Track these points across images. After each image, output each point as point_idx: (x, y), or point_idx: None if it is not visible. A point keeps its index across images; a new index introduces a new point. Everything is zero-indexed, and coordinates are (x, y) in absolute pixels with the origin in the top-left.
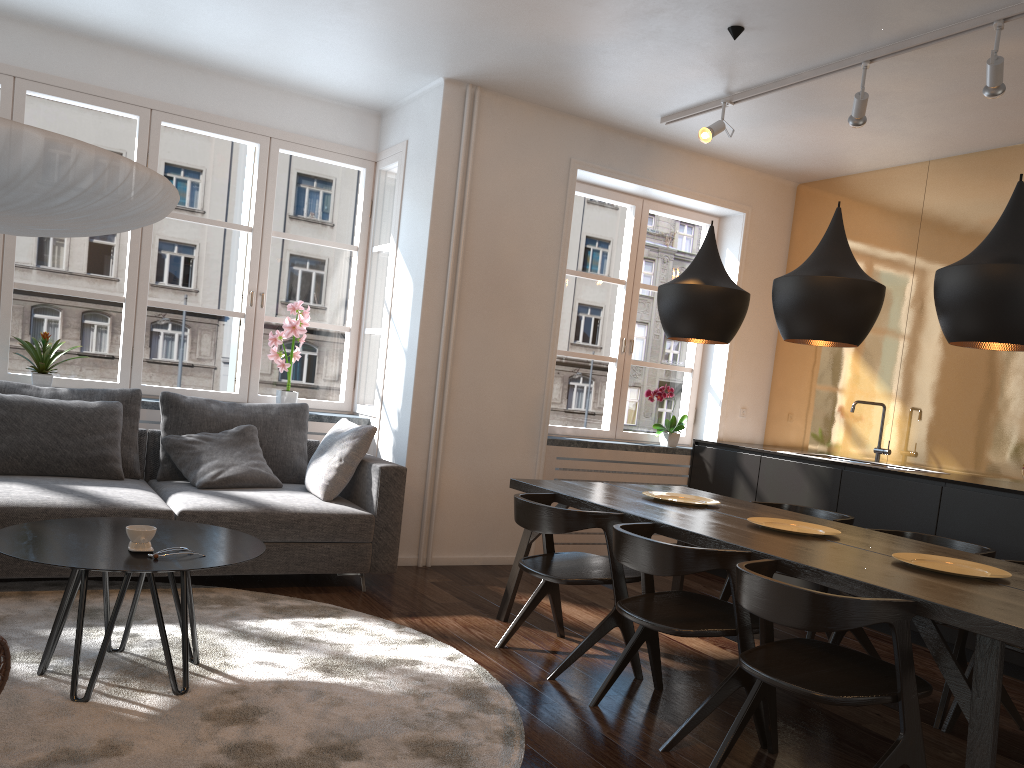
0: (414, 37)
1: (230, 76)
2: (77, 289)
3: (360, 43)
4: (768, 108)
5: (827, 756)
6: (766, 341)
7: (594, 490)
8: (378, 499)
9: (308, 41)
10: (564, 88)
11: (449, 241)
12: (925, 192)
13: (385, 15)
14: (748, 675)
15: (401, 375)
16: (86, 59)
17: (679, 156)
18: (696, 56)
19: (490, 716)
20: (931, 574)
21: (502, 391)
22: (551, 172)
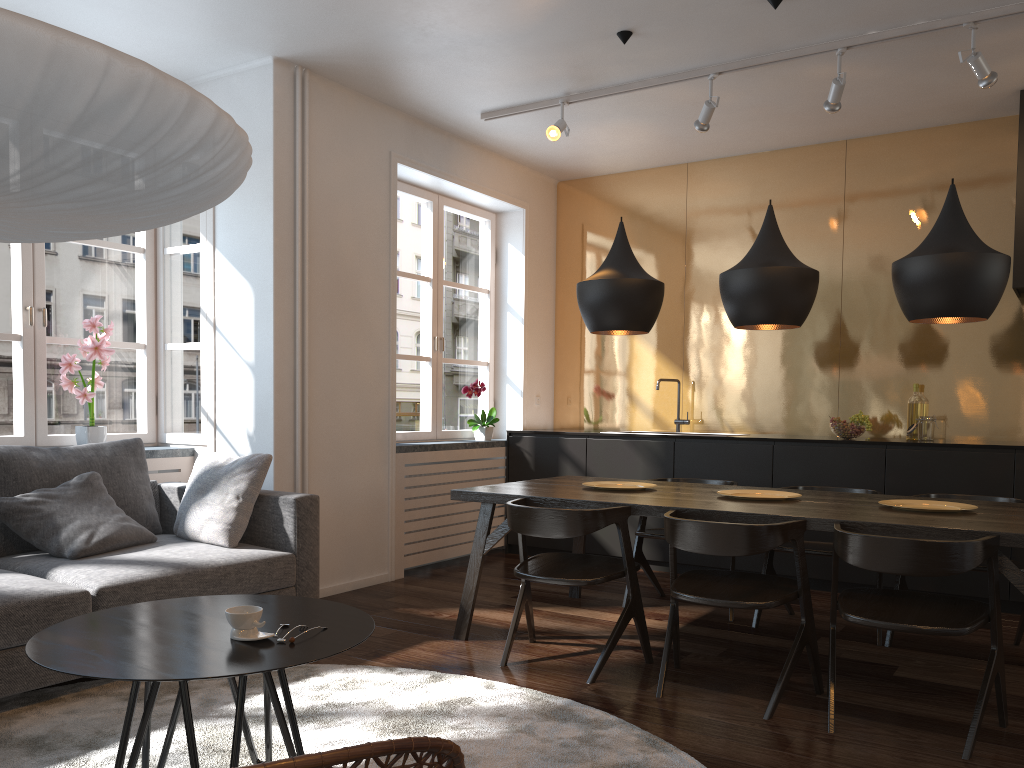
0: (275, 9)
1: None
2: None
3: (198, 9)
4: (590, 110)
5: (862, 687)
6: (548, 331)
7: (541, 489)
8: (297, 535)
9: None
10: (404, 78)
11: (293, 240)
12: (687, 191)
13: None
14: (810, 631)
15: (248, 394)
16: None
17: (473, 152)
18: (566, 56)
19: (610, 730)
20: (936, 514)
21: (354, 401)
22: (375, 165)
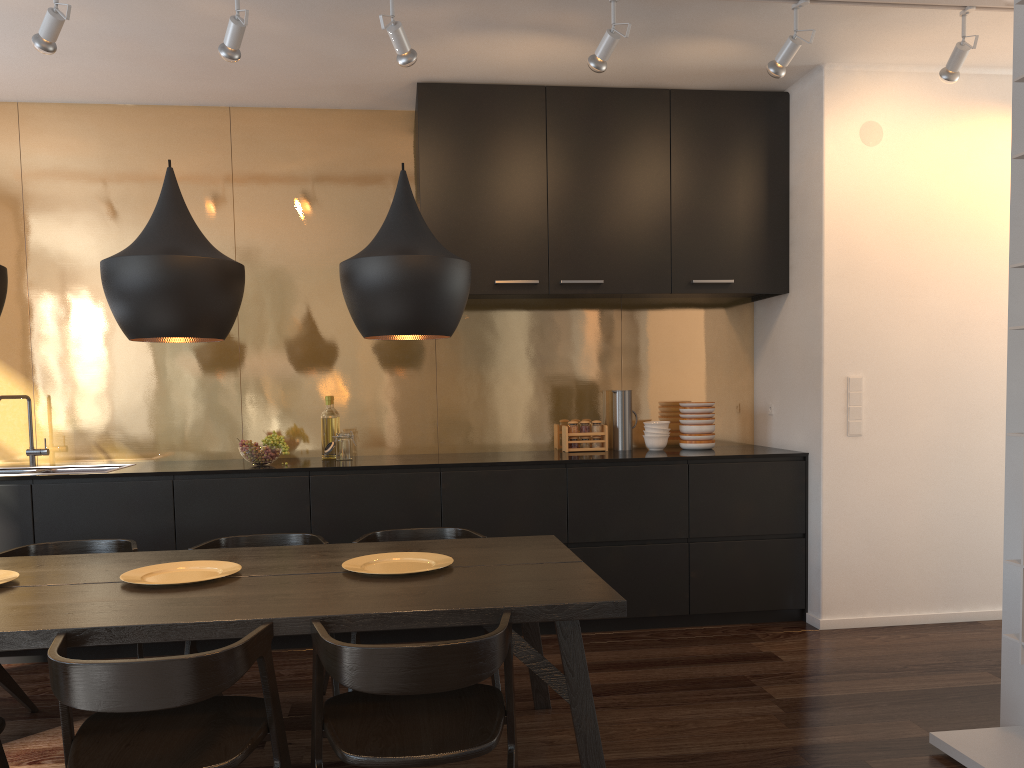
0: None
1: None
2: None
3: None
4: None
5: None
6: None
7: None
8: None
9: None
10: None
11: None
12: (21, 140)
13: None
14: None
15: None
16: None
17: None
18: None
19: None
20: (418, 578)
21: None
22: None
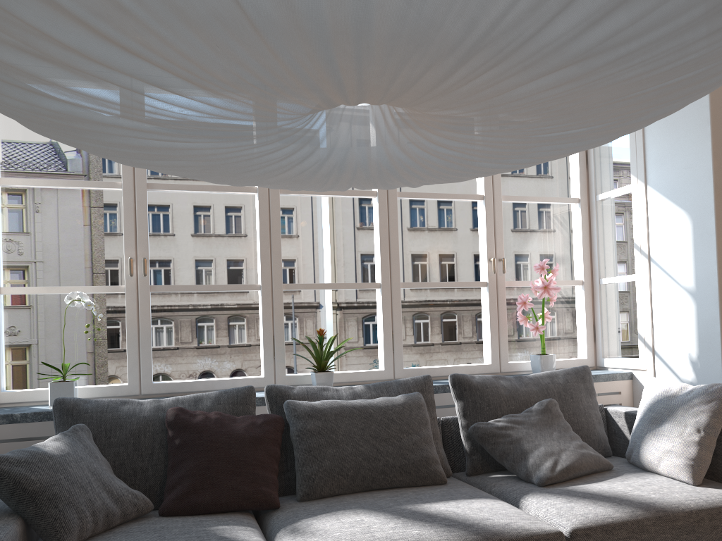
0: None
1: None
2: (215, 303)
3: None
4: None
5: None
6: None
7: None
8: None
9: None
10: None
11: None
12: None
13: None
14: None
15: (688, 320)
16: None
17: None
18: None
19: None
20: None
21: None
22: None
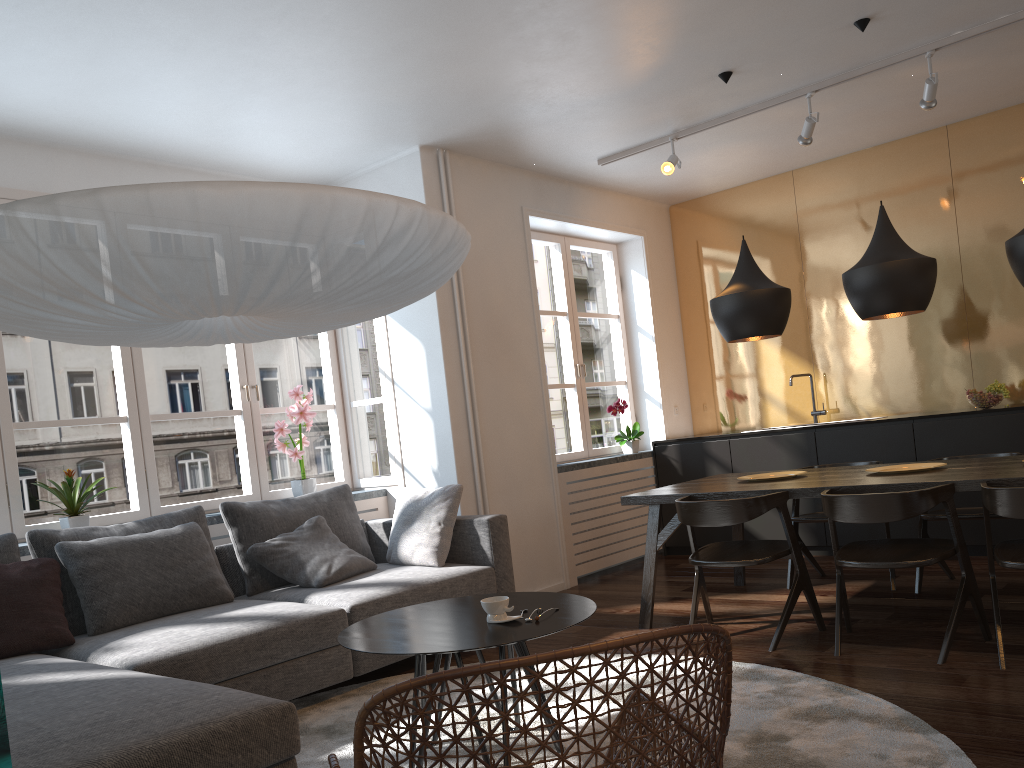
0: (423, 108)
1: (181, 168)
2: None
3: (360, 119)
4: (697, 140)
5: None
6: (677, 344)
7: (701, 487)
8: (493, 551)
9: (305, 122)
10: (530, 142)
11: (452, 298)
12: (795, 196)
13: (412, 89)
14: (971, 583)
15: (429, 435)
16: (40, 167)
17: (591, 193)
18: (673, 101)
19: (799, 683)
20: None
21: (517, 431)
22: (511, 221)
